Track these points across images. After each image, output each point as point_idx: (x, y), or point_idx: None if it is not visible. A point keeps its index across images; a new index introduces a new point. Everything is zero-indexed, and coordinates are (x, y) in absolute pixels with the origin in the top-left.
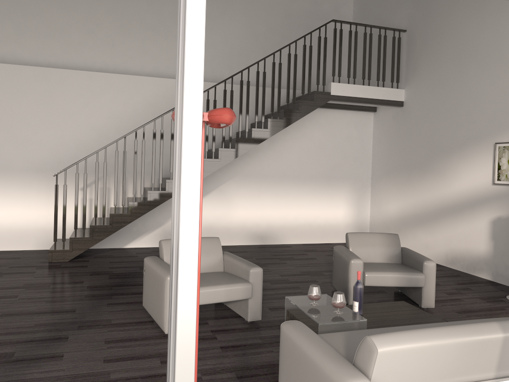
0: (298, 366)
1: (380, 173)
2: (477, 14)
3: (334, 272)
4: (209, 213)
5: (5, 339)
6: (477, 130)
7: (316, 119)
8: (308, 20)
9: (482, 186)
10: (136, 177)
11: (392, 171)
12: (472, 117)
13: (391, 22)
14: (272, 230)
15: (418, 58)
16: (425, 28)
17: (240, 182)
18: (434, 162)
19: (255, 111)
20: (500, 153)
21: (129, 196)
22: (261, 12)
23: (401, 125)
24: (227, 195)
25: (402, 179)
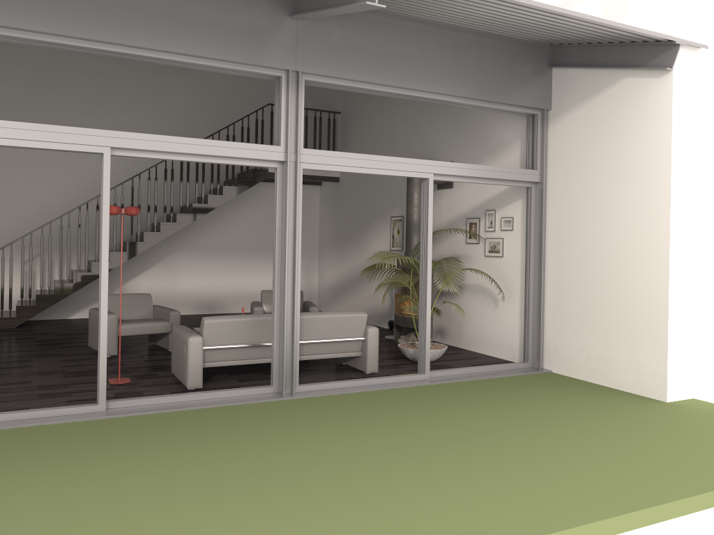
0: (176, 342)
1: (324, 244)
2: (381, 109)
3: None
4: (155, 284)
5: None
6: (382, 206)
7: (262, 193)
8: (259, 94)
9: (385, 252)
10: (80, 250)
11: (332, 241)
12: (379, 195)
13: (331, 102)
14: (219, 300)
15: (348, 140)
16: (352, 113)
17: (186, 254)
18: (358, 233)
19: (195, 188)
20: (393, 225)
21: (73, 268)
22: (209, 85)
23: (338, 198)
24: (173, 267)
25: (339, 248)
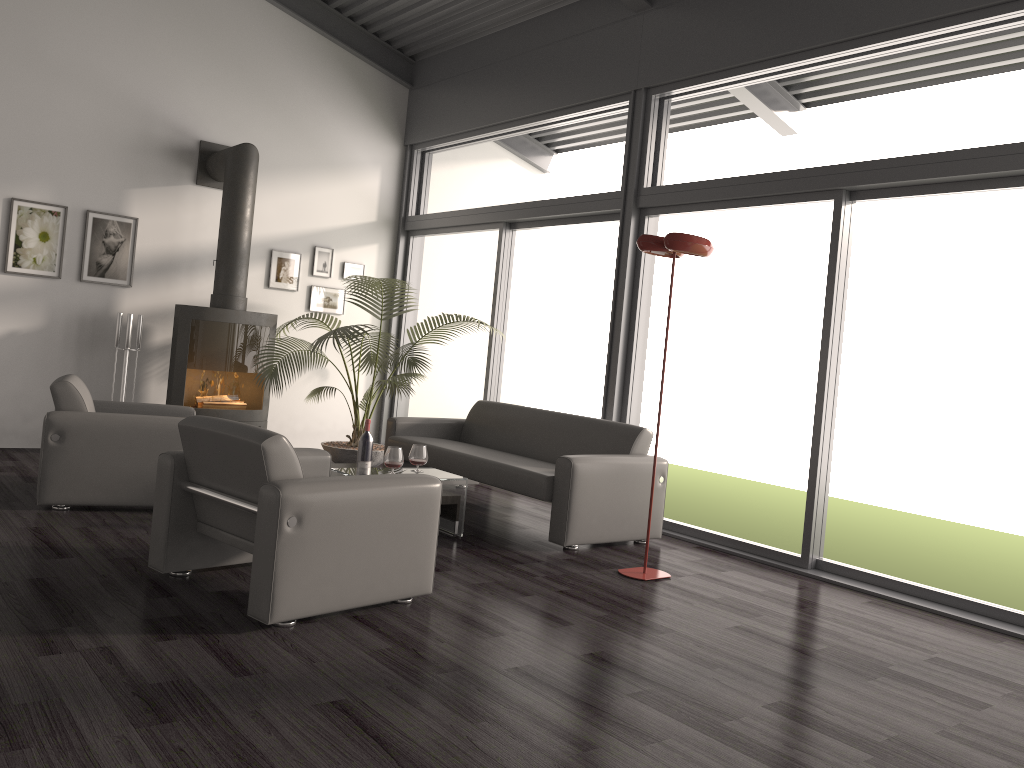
0: (613, 481)
1: None
2: None
3: (71, 471)
4: None
5: (593, 725)
6: None
7: None
8: None
9: None
10: None
11: None
12: None
13: None
14: None
15: None
16: None
17: None
18: None
19: None
20: (23, 219)
21: None
22: None
23: None
24: None
25: None
